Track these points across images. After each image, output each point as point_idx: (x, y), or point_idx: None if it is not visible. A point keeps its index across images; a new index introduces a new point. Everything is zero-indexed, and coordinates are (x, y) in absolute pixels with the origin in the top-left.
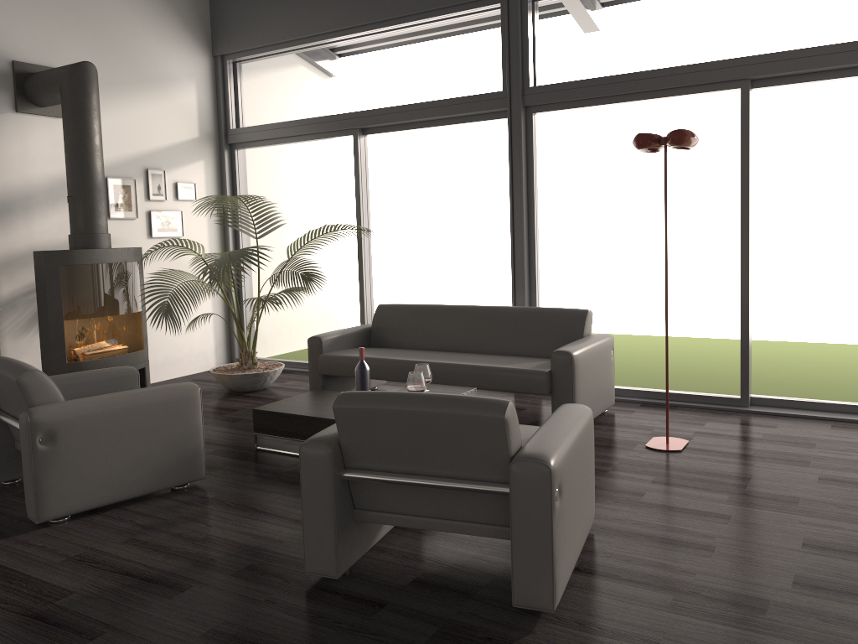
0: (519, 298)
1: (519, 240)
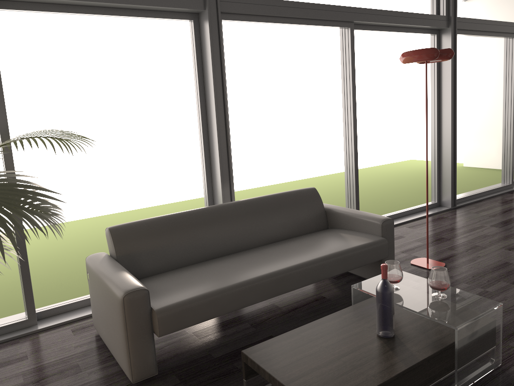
0: (226, 191)
1: (223, 137)
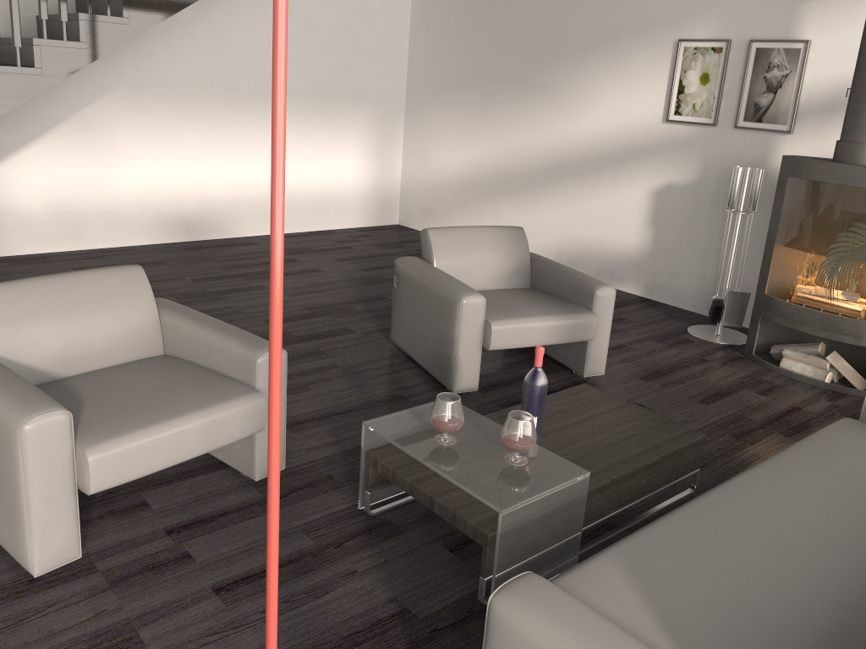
0: None
1: None
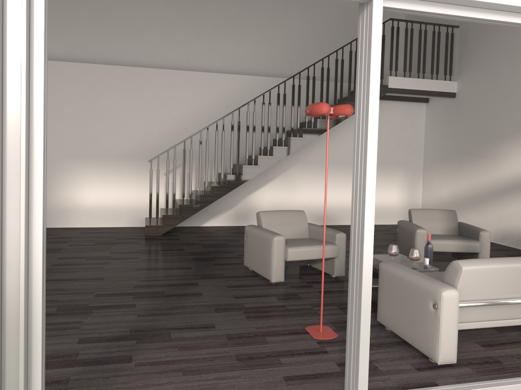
0: None
1: None
